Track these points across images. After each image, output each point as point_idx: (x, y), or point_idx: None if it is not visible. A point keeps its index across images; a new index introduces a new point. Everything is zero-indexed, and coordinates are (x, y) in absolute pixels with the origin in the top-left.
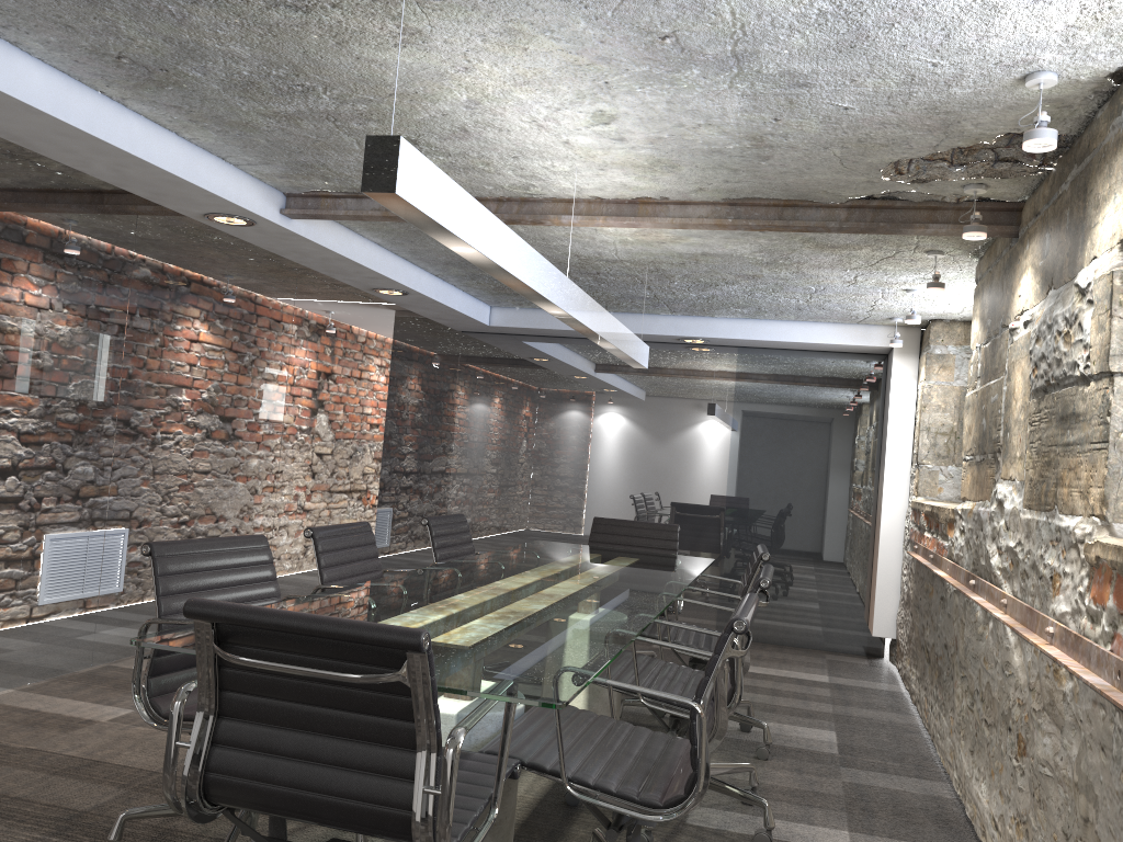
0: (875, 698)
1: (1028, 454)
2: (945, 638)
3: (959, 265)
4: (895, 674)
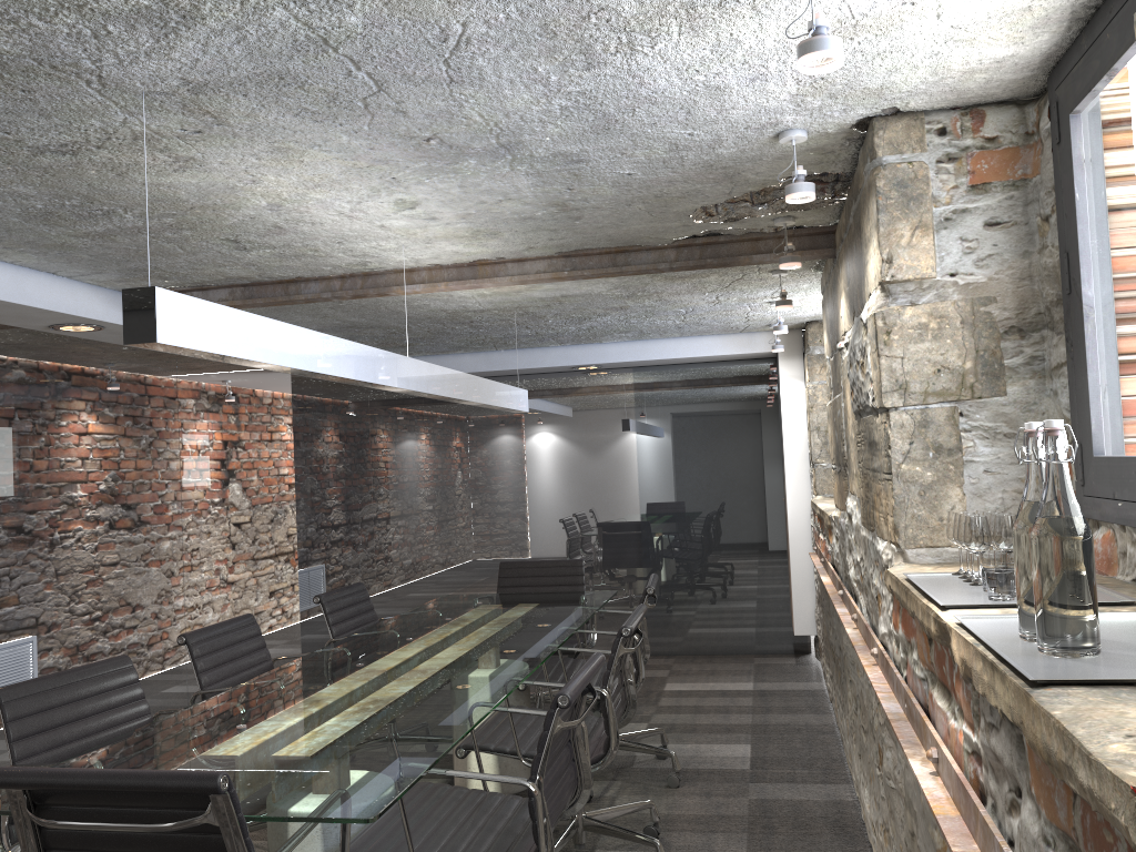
0: (796, 701)
1: (858, 473)
2: (839, 641)
3: (807, 278)
4: (819, 670)
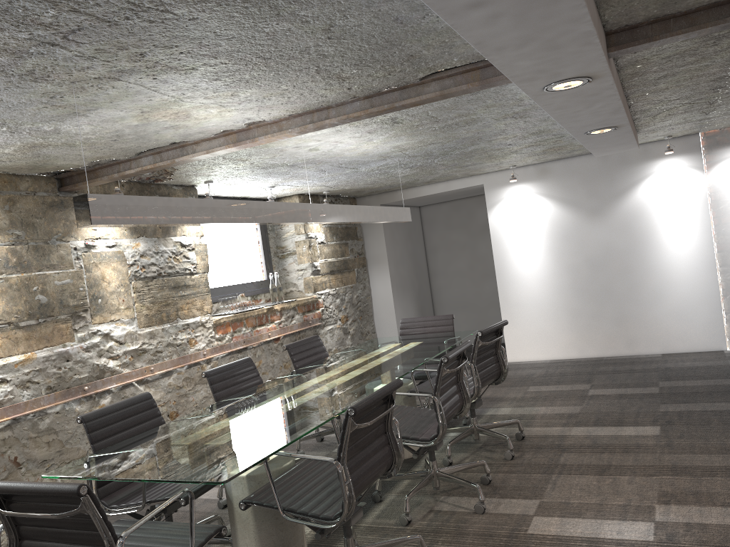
0: None
1: (138, 305)
2: None
3: None
4: None
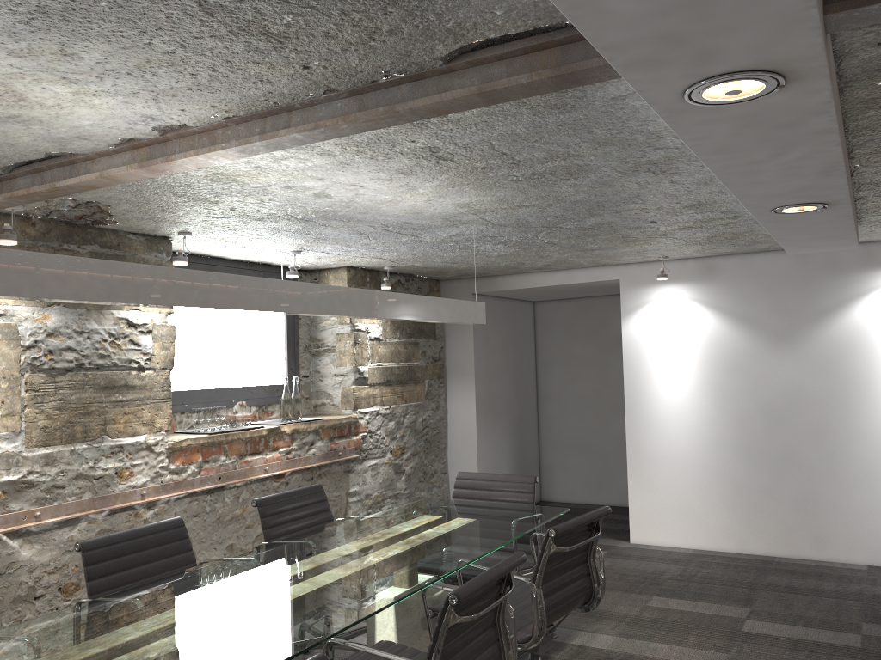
0: None
1: (32, 411)
2: None
3: None
4: None
